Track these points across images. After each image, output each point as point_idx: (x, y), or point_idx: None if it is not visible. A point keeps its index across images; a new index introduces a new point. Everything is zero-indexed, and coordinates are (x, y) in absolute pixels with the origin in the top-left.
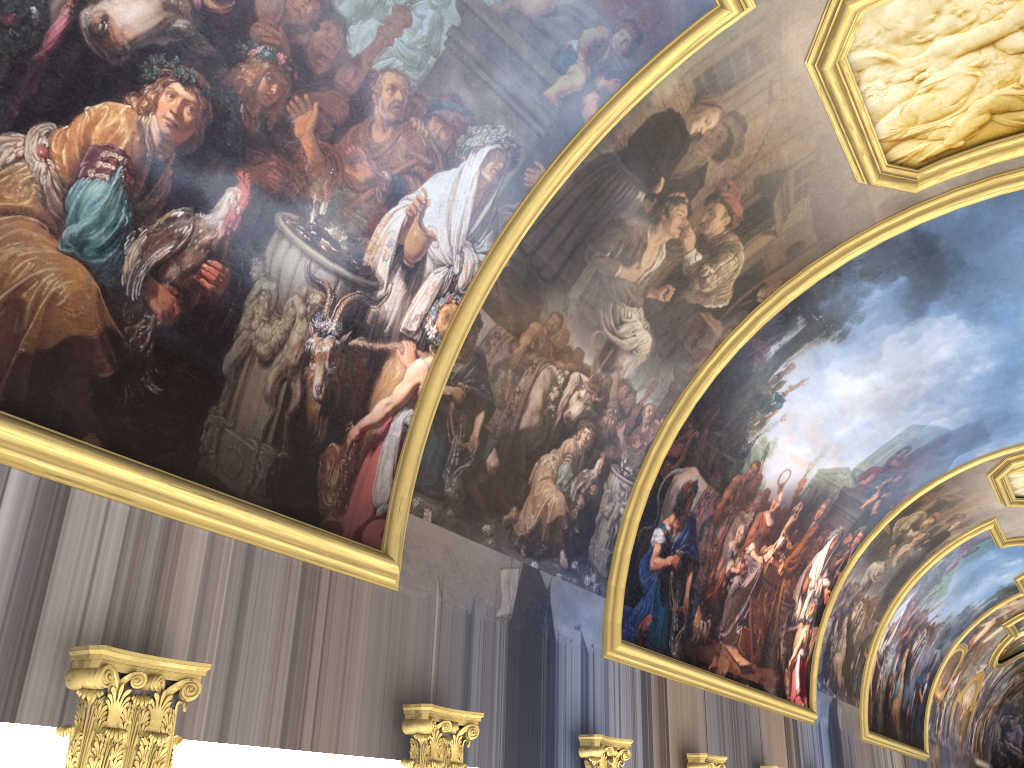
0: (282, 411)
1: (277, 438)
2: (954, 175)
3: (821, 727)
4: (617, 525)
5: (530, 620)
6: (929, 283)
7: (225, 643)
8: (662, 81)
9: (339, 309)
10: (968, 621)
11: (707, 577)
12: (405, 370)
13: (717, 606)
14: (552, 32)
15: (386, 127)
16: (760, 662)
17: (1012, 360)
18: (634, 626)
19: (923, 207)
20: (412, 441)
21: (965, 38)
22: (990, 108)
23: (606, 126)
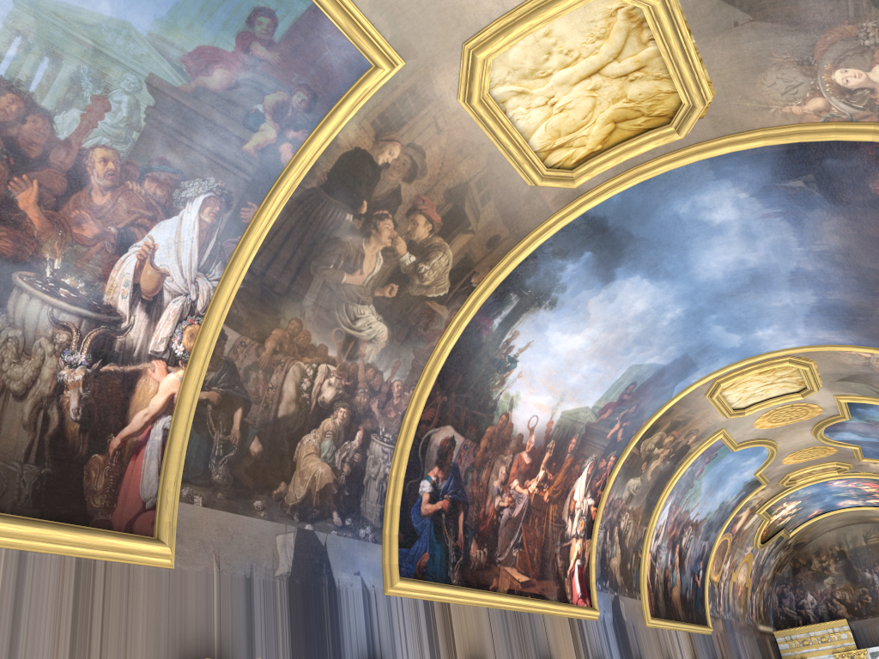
0: (42, 434)
1: (39, 458)
2: (600, 171)
3: (606, 621)
4: (385, 483)
5: (309, 574)
6: (610, 254)
7: (2, 637)
8: (344, 127)
9: (87, 343)
10: (726, 514)
11: (478, 513)
12: (159, 384)
13: (491, 536)
14: (238, 101)
15: (105, 191)
16: (539, 576)
17: (694, 304)
18: (412, 564)
19: (586, 197)
20: (173, 442)
21: (576, 70)
22: (612, 119)
23: (302, 167)
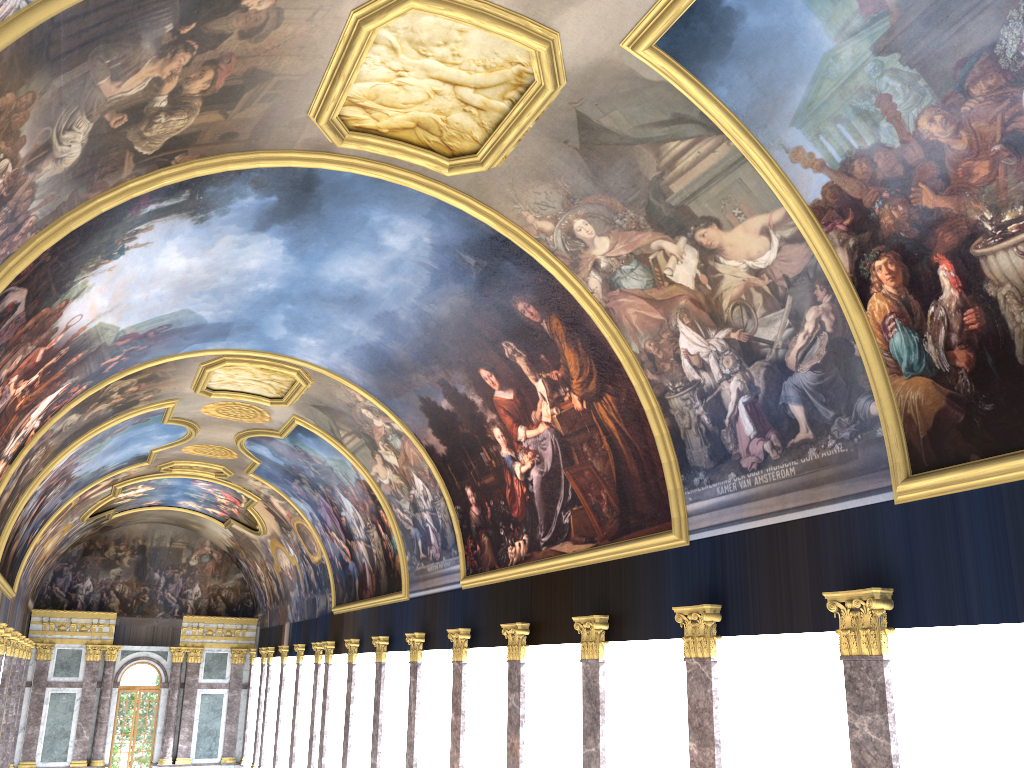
0: None
1: None
2: (369, 150)
3: None
4: None
5: None
6: (287, 211)
7: None
8: None
9: None
10: (95, 478)
11: None
12: None
13: None
14: None
15: None
16: None
17: (289, 289)
18: None
19: (330, 157)
20: None
21: (444, 70)
22: (419, 121)
23: None
